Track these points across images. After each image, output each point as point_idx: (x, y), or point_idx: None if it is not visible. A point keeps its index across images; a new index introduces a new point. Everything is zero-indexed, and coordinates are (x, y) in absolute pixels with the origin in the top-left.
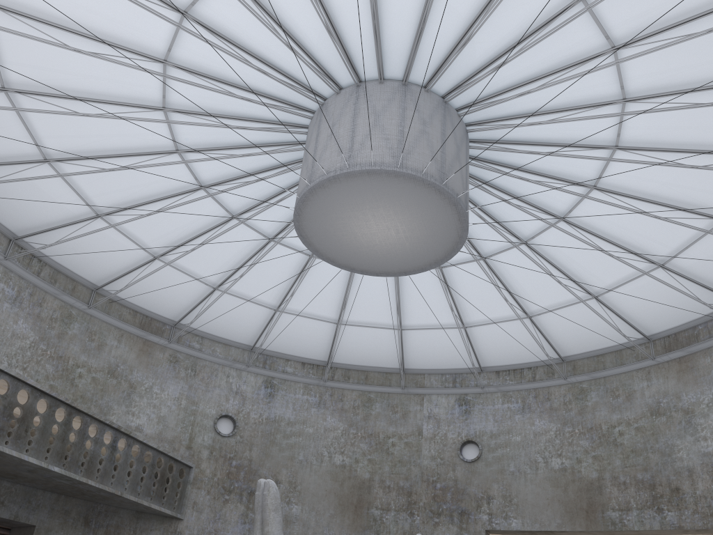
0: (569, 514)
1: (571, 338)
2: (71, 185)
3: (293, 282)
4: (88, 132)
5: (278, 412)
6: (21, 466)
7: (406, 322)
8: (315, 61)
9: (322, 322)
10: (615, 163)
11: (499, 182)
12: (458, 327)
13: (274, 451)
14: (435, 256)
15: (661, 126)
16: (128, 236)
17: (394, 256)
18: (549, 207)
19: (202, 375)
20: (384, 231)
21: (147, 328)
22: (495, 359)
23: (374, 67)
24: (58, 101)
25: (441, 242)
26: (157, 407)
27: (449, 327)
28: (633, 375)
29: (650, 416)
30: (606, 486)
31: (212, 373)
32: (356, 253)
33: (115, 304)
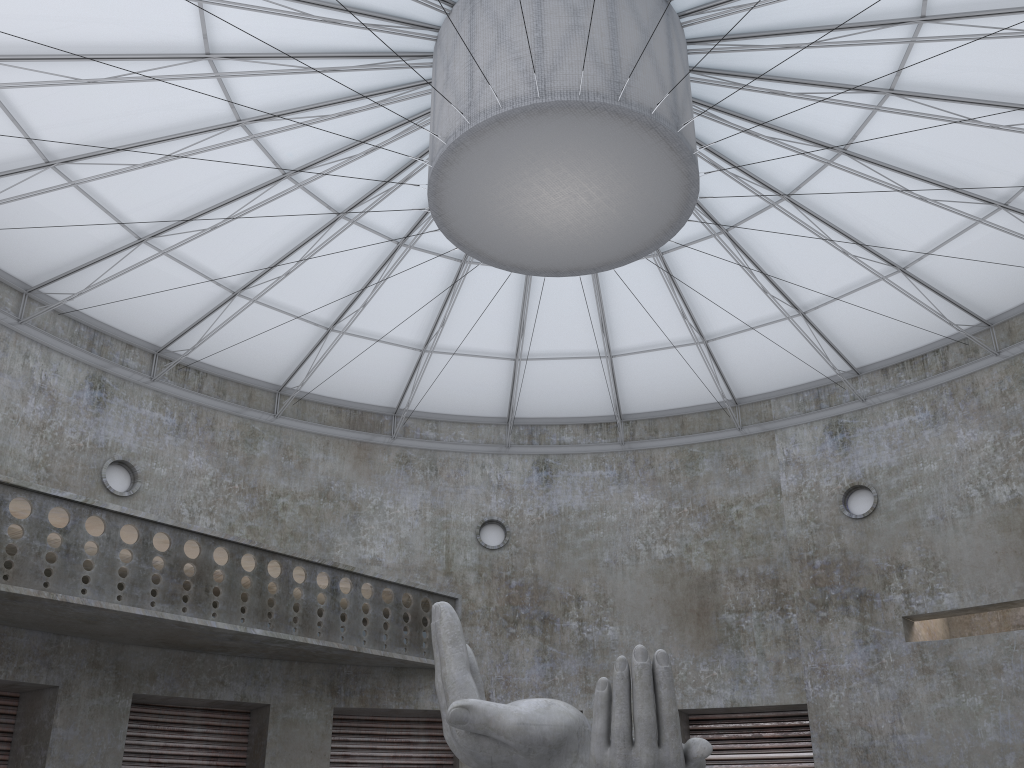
0: None
1: (990, 286)
2: (185, 263)
3: (520, 313)
4: (169, 186)
5: (563, 502)
6: (217, 635)
7: (711, 329)
8: None
9: (587, 361)
10: None
11: (759, 65)
12: (786, 316)
13: (567, 557)
14: (666, 217)
15: None
16: (284, 310)
17: (604, 235)
18: (859, 79)
19: (447, 473)
20: (570, 202)
21: (360, 426)
22: (874, 350)
23: None
24: (116, 157)
25: (663, 192)
26: (393, 528)
27: (778, 320)
28: None
29: None
30: None
31: (460, 466)
32: (548, 247)
33: (309, 405)
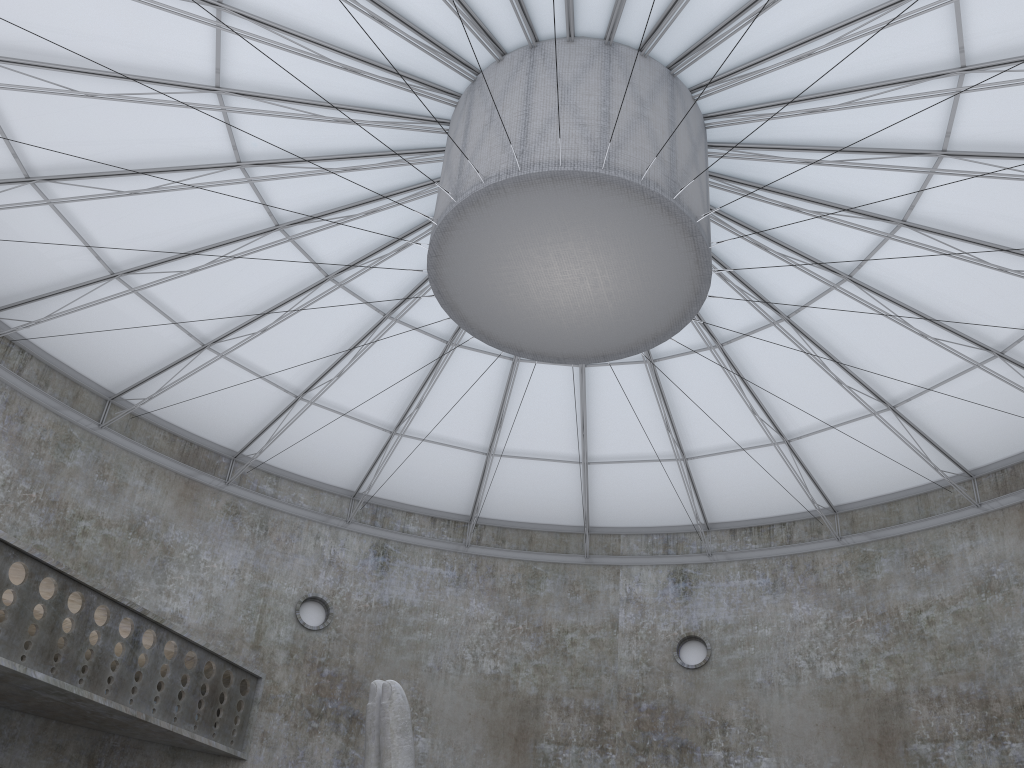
0: (851, 748)
1: (849, 476)
2: (69, 223)
3: (420, 386)
4: (95, 130)
5: (395, 593)
6: None
7: (595, 452)
8: (464, 4)
9: (463, 453)
10: (938, 181)
11: (751, 216)
12: (676, 458)
13: (389, 654)
14: (654, 328)
15: (1019, 115)
16: (161, 310)
17: (588, 327)
18: (827, 258)
19: (278, 536)
20: (574, 284)
21: (192, 461)
22: (729, 510)
23: (559, 15)
24: (46, 76)
25: (666, 302)
26: (205, 583)
27: (661, 459)
28: (948, 532)
29: (977, 593)
30: (910, 704)
31: (293, 532)
32: (526, 323)
33: (141, 423)
